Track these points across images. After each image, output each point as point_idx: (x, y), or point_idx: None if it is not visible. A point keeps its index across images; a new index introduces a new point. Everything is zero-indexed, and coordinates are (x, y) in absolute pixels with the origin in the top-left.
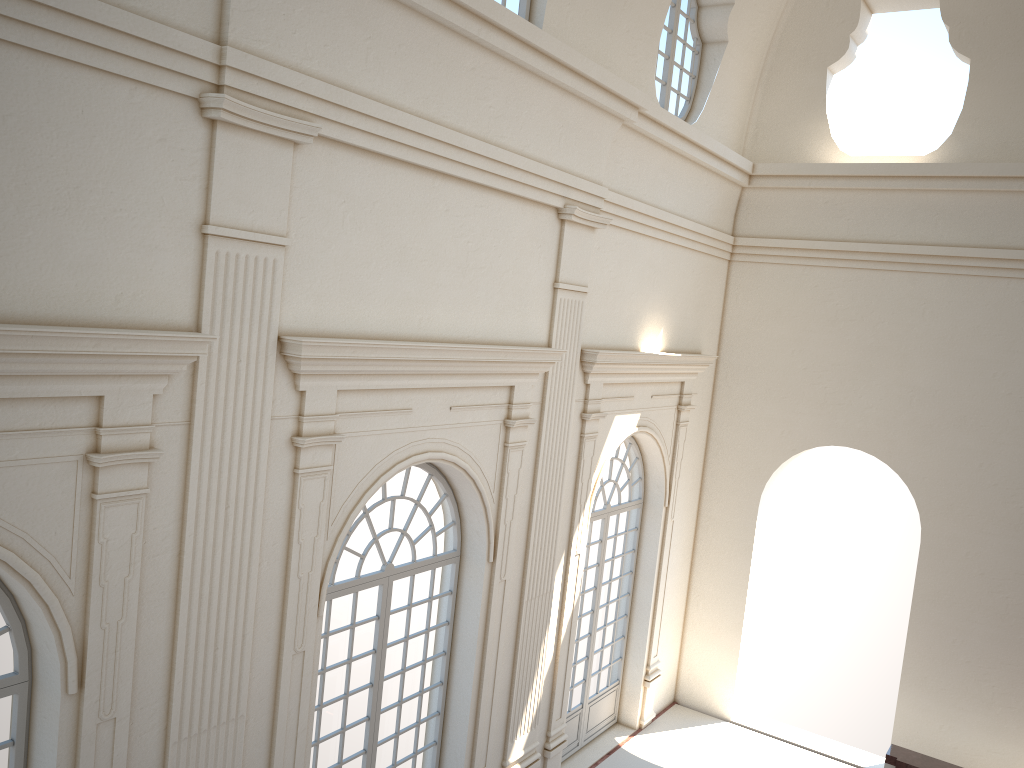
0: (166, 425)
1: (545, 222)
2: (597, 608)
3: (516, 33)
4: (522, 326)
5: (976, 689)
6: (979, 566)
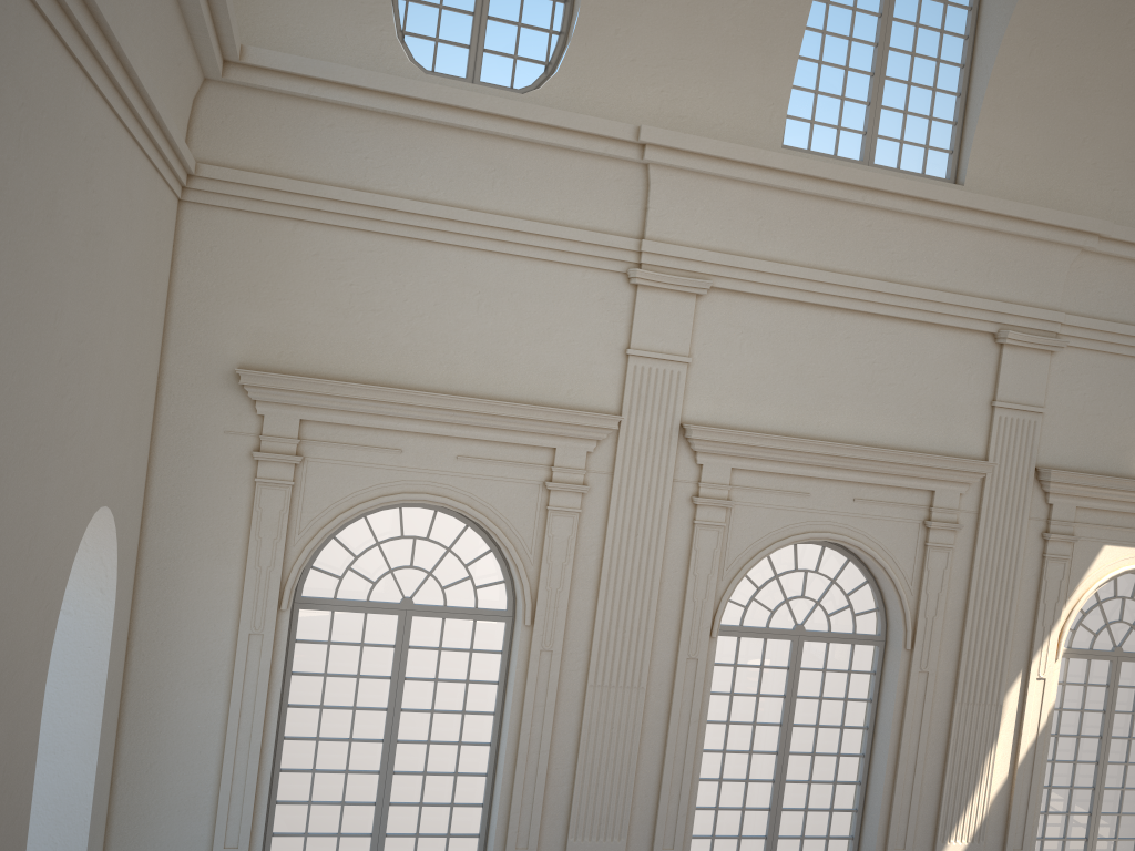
0: (596, 472)
1: (976, 346)
2: (1104, 761)
3: (904, 193)
4: (946, 438)
5: None
6: None
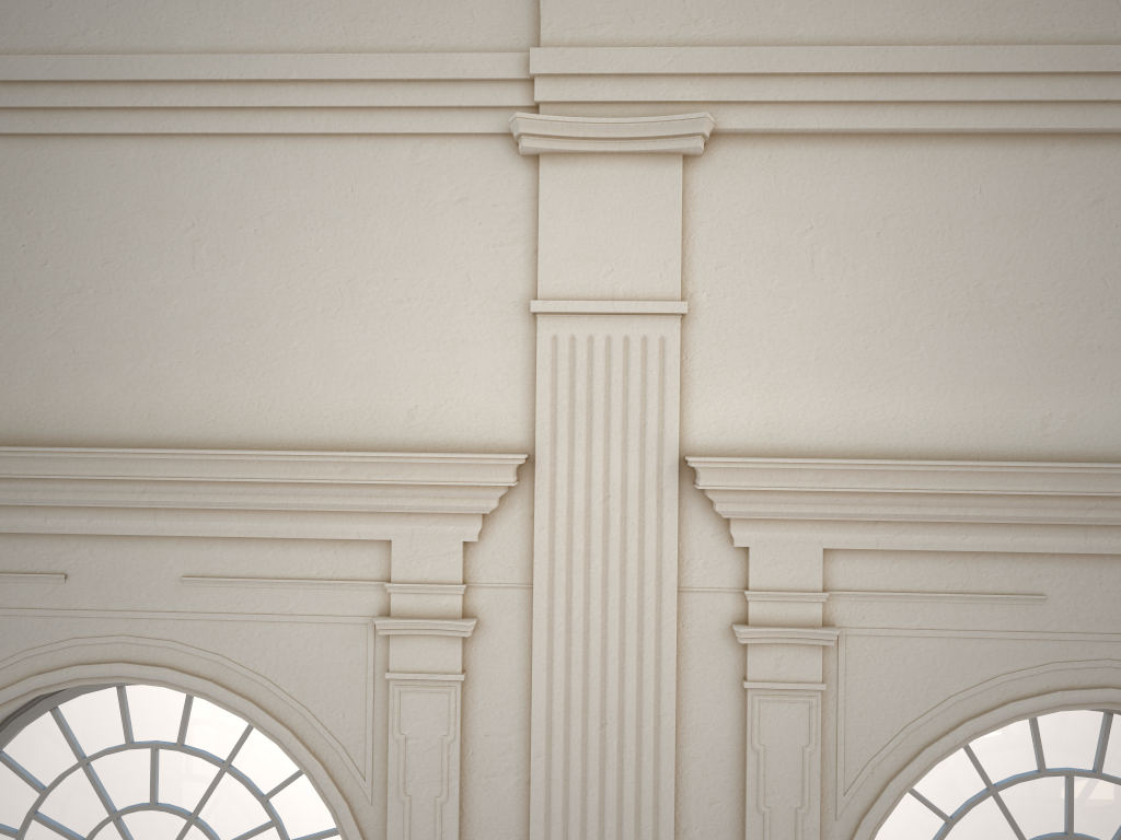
0: (494, 587)
1: None
2: None
3: None
4: None
5: None
6: None
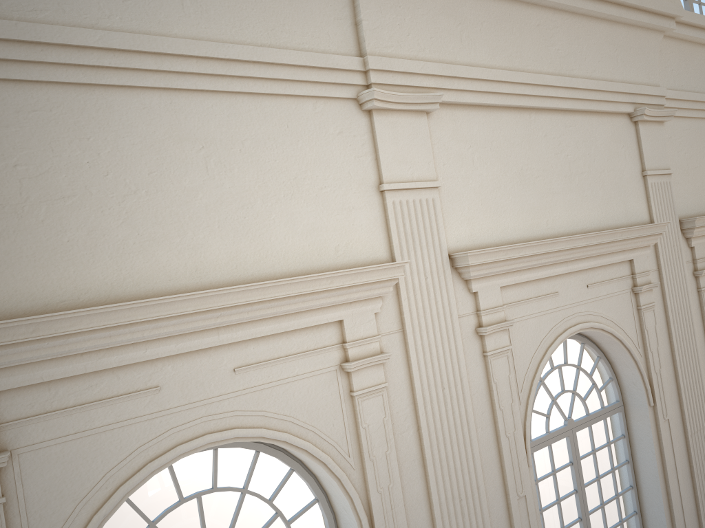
0: (387, 334)
1: (622, 127)
2: None
3: None
4: (626, 211)
5: None
6: None
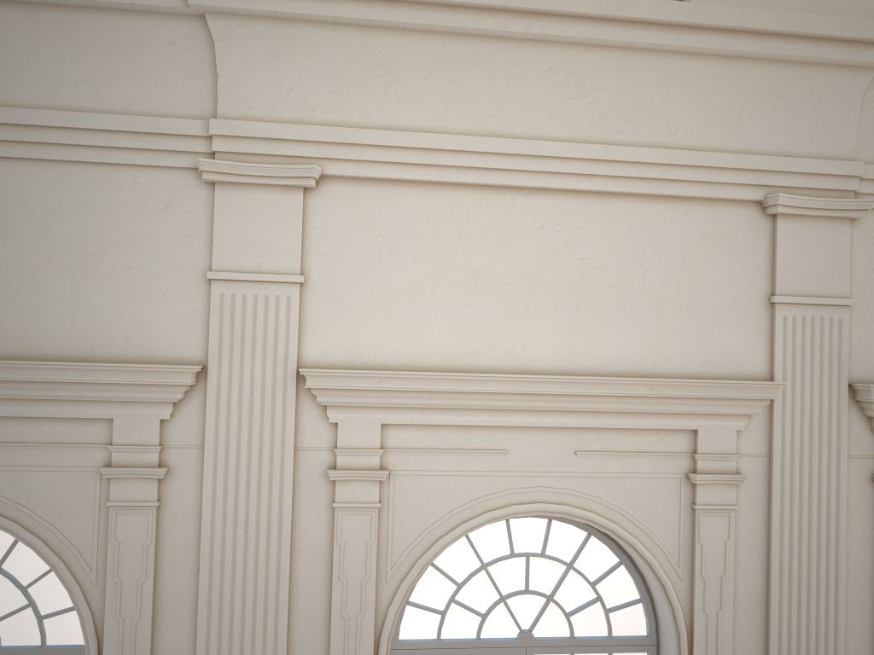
0: (180, 447)
1: (736, 221)
2: None
3: (586, 12)
4: (708, 354)
5: None
6: None
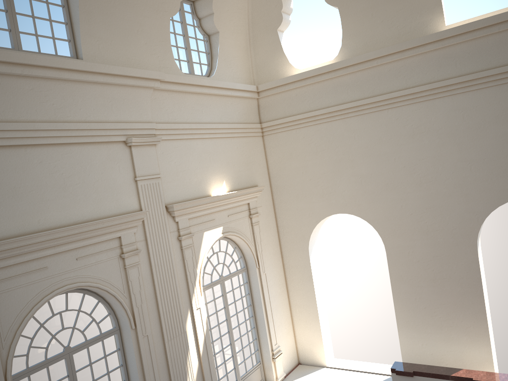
0: None
1: (117, 150)
2: (231, 329)
3: (49, 65)
4: (118, 205)
5: (432, 321)
6: (416, 257)
